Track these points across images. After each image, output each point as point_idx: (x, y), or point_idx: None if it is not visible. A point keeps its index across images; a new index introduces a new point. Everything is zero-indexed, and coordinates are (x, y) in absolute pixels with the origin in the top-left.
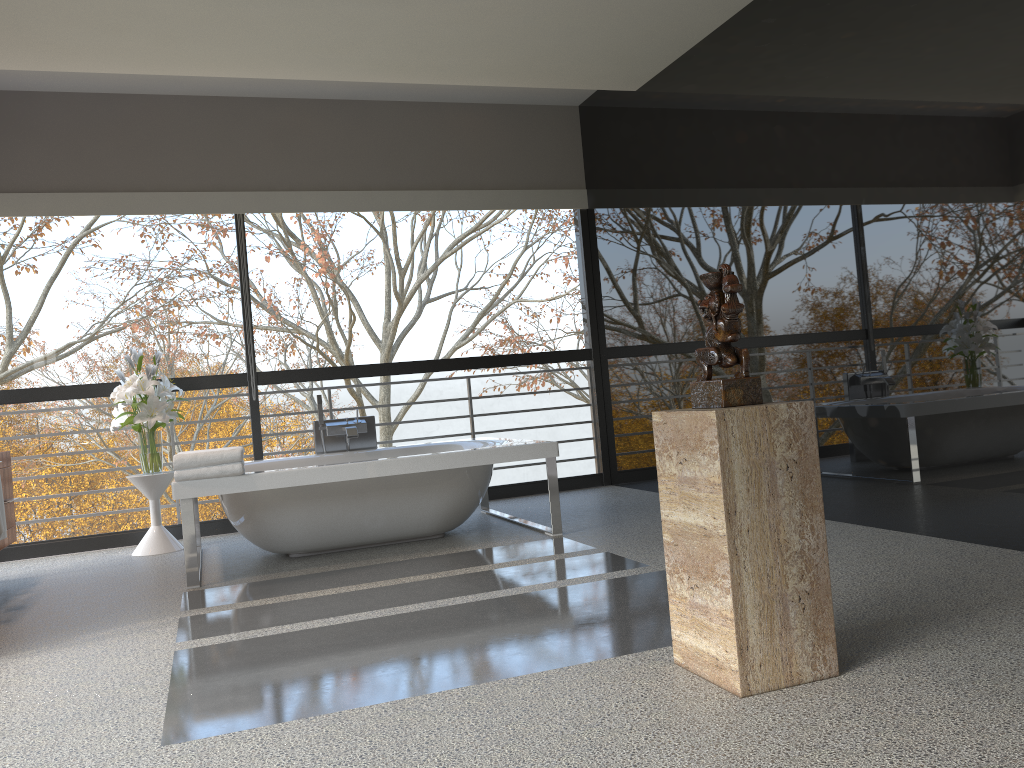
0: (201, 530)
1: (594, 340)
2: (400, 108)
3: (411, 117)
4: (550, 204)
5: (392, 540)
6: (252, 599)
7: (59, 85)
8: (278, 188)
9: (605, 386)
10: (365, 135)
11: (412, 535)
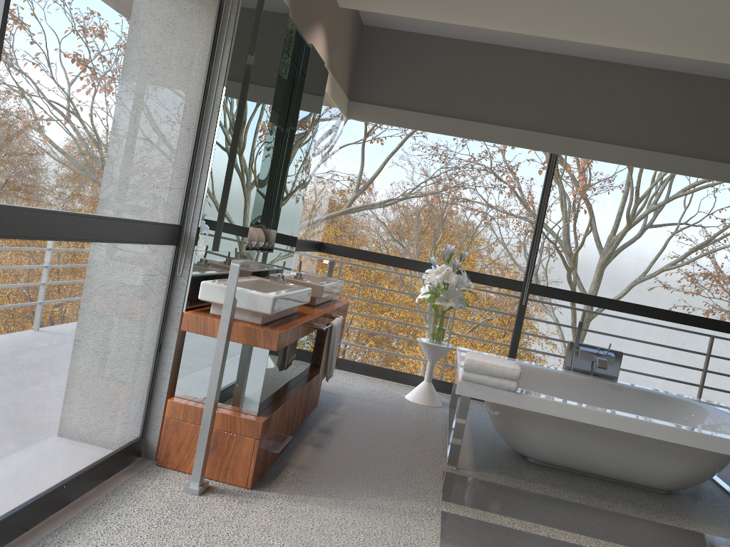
0: None
1: None
2: (723, 85)
3: None
4: None
5: (619, 480)
6: (500, 513)
7: (449, 32)
8: (592, 138)
9: None
10: (682, 105)
11: (639, 483)
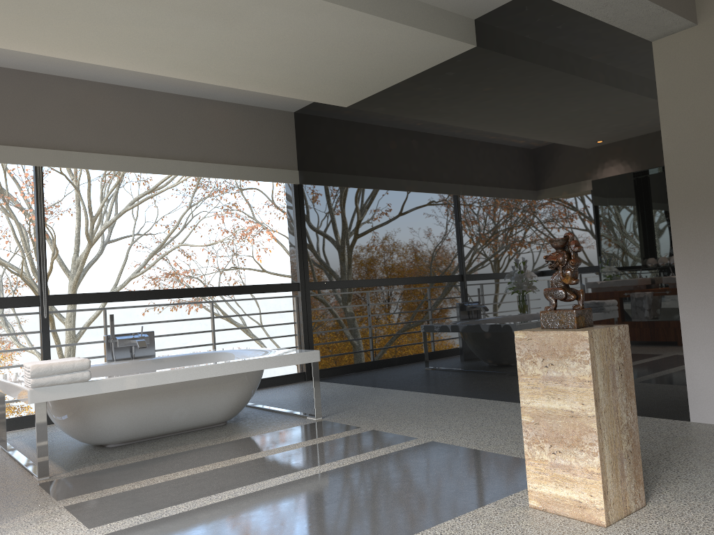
0: None
1: (301, 277)
2: (170, 98)
3: (178, 106)
4: (274, 179)
5: (189, 429)
6: (116, 485)
7: None
8: (72, 149)
9: (309, 309)
10: (143, 115)
11: (205, 424)
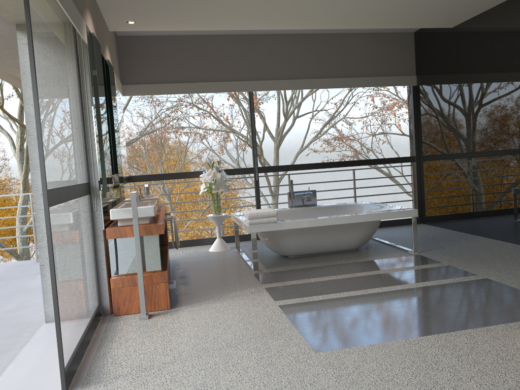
0: (233, 239)
1: (416, 152)
2: (326, 37)
3: (331, 41)
4: (398, 83)
5: (334, 251)
6: (290, 280)
7: (173, 32)
8: (268, 78)
9: (421, 175)
10: (309, 51)
11: (343, 249)
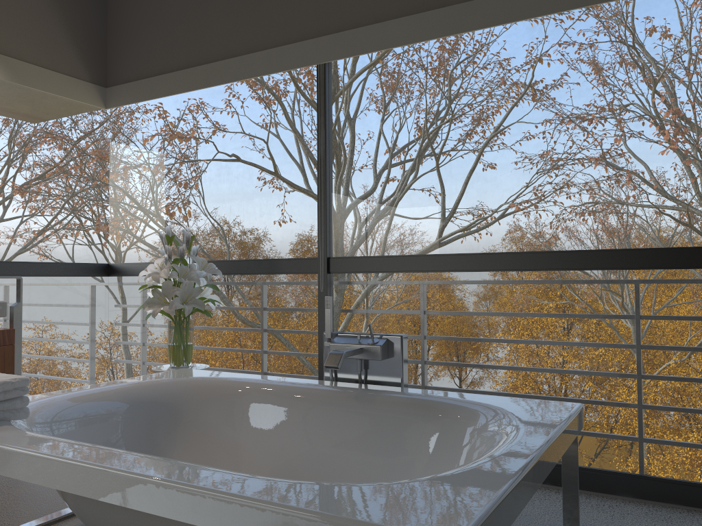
0: None
1: None
2: None
3: None
4: None
5: None
6: None
7: None
8: (362, 23)
9: None
10: None
11: None
